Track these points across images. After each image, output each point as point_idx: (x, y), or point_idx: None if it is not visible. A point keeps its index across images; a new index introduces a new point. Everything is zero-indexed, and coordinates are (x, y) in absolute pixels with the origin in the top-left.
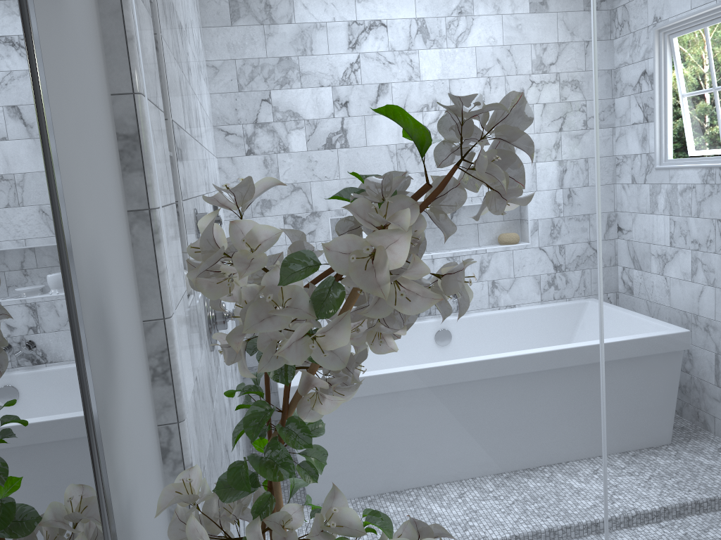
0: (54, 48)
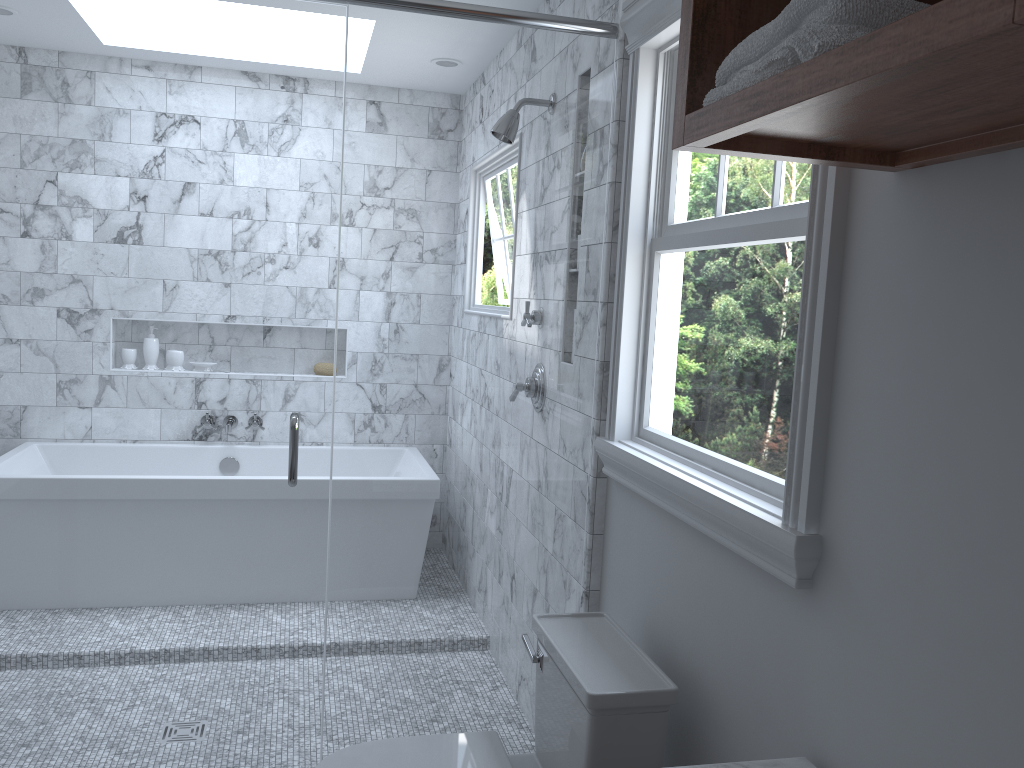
0: None
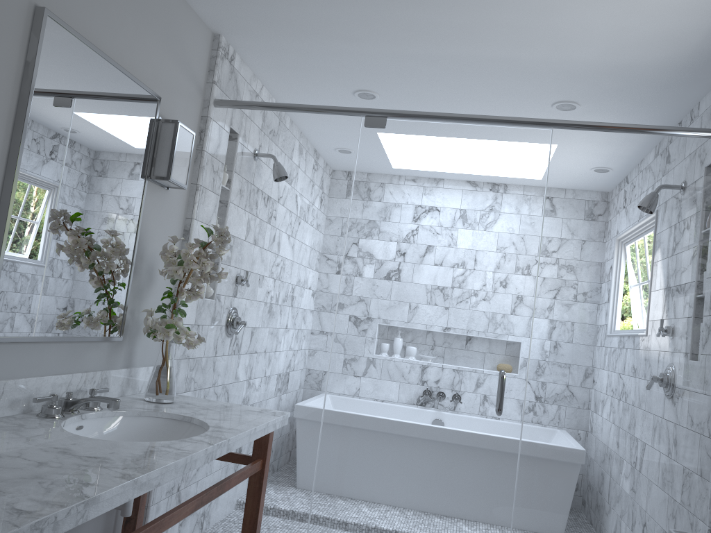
0: (158, 204)
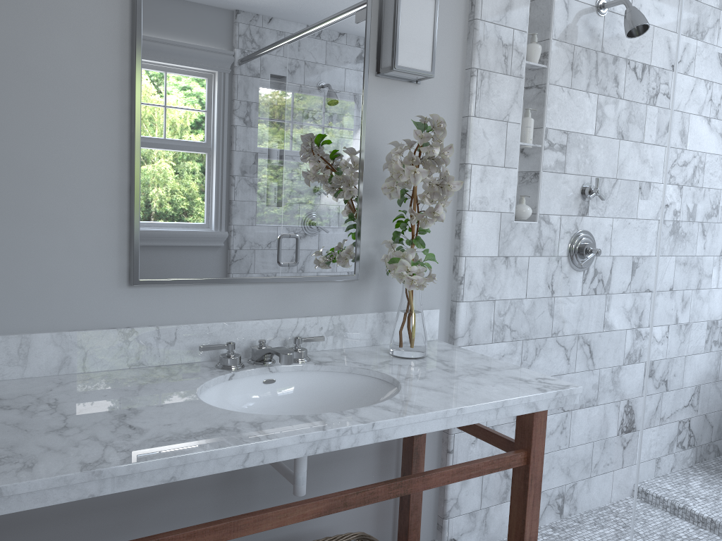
0: (403, 104)
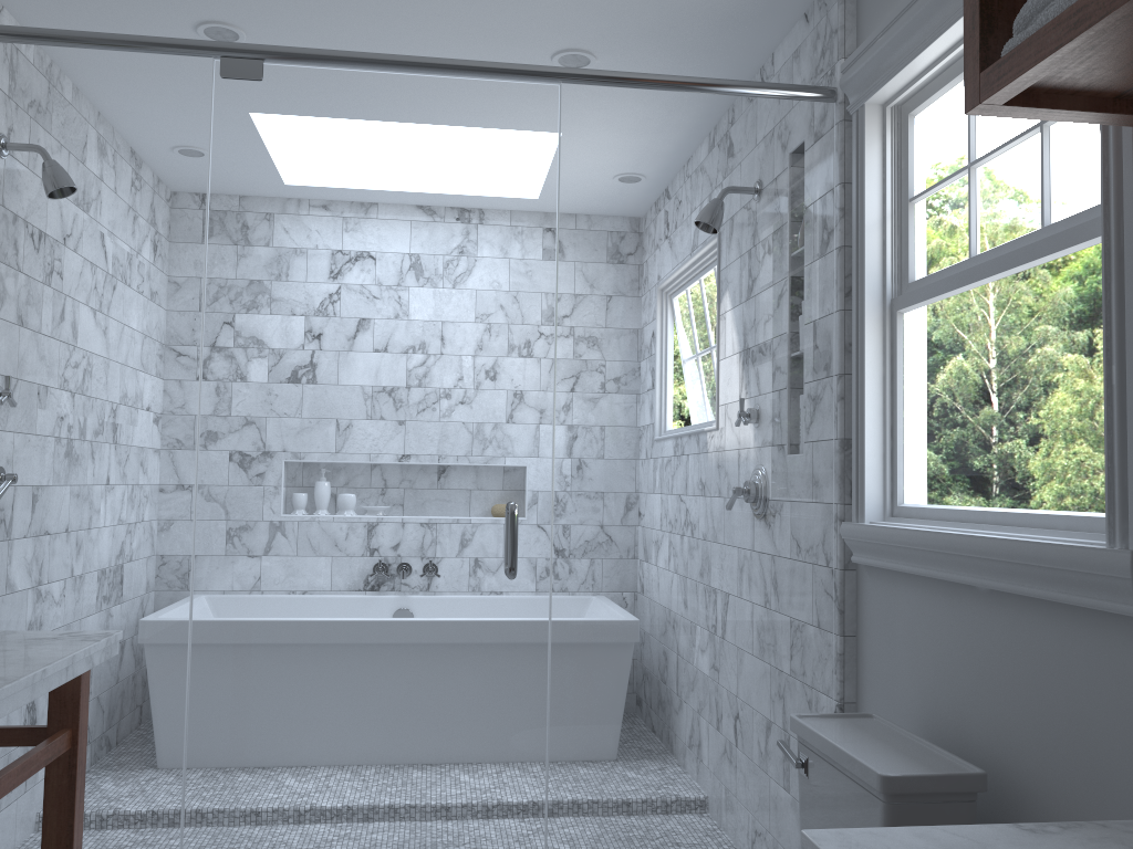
0: None
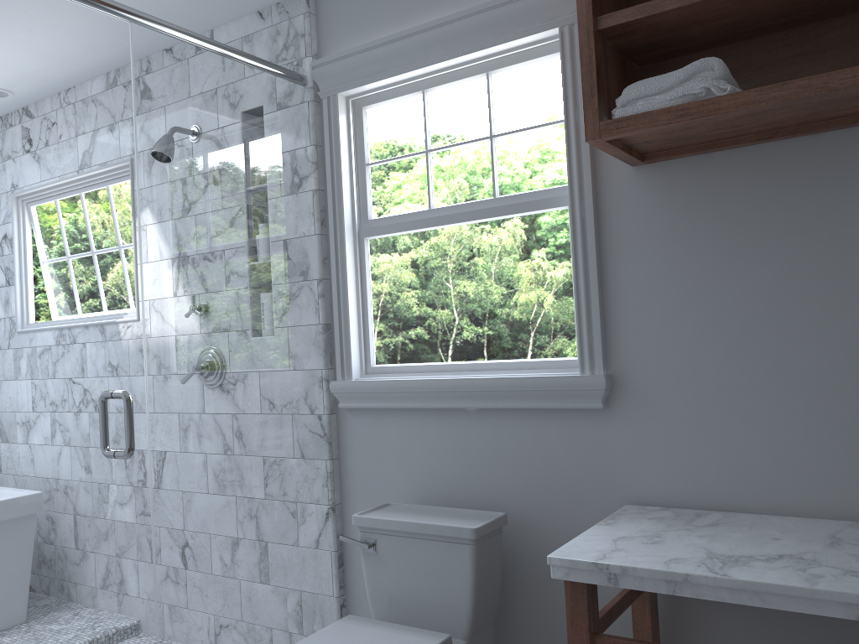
0: None
